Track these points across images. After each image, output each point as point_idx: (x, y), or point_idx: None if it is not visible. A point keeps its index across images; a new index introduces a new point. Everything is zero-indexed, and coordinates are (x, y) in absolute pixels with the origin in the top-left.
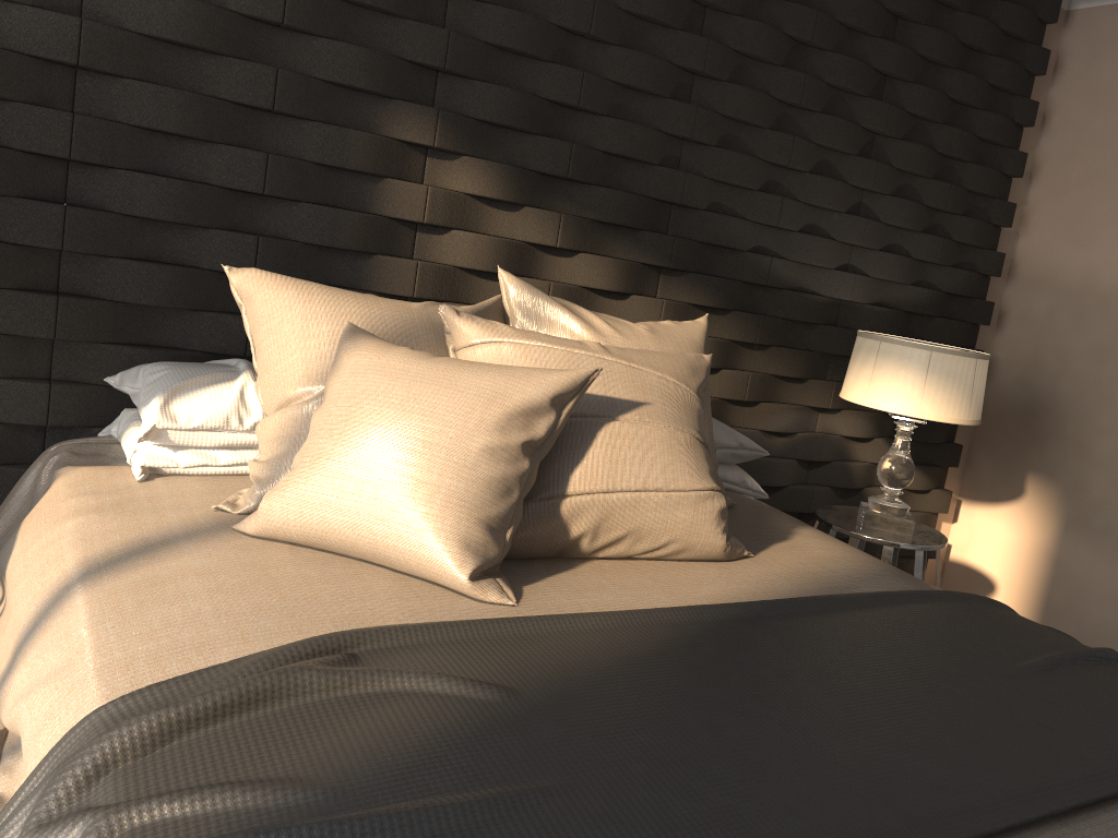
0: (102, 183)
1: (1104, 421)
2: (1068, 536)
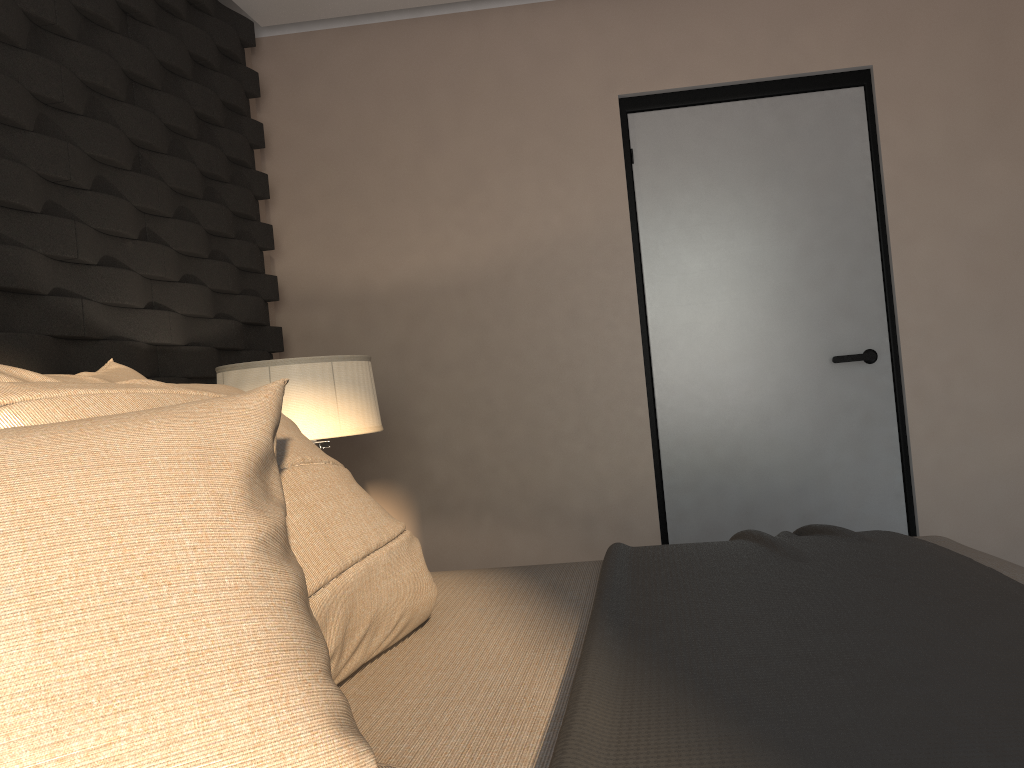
0: None
1: (425, 410)
2: (427, 525)
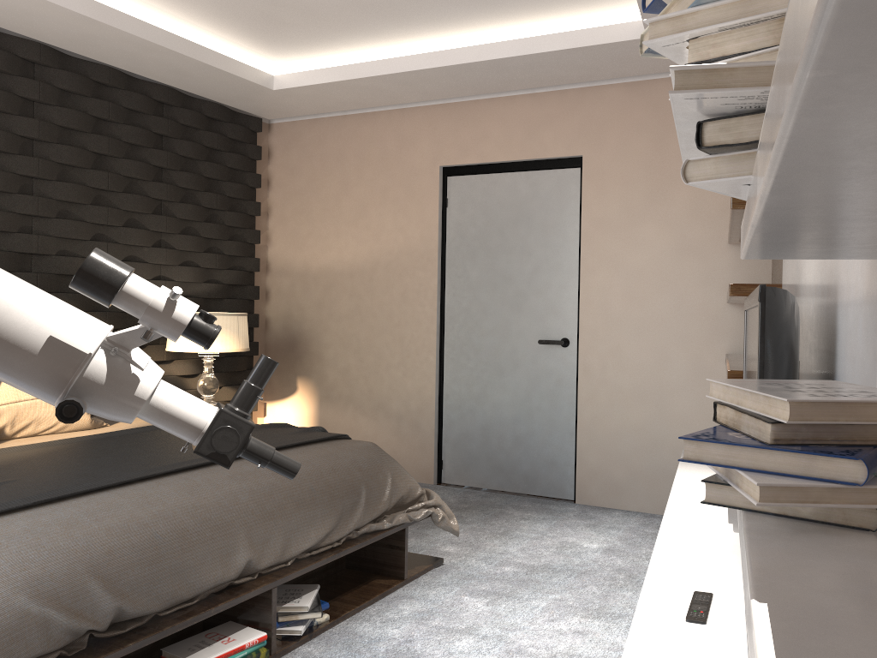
0: None
1: (327, 340)
2: (322, 405)
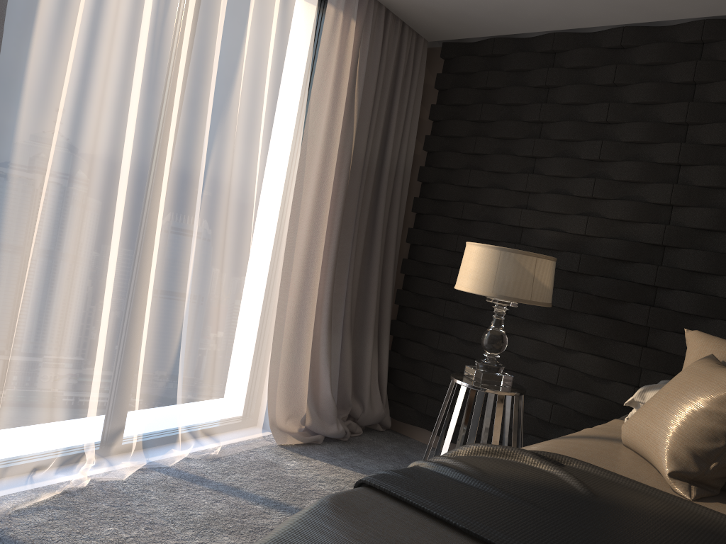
0: (668, 296)
1: None
2: None
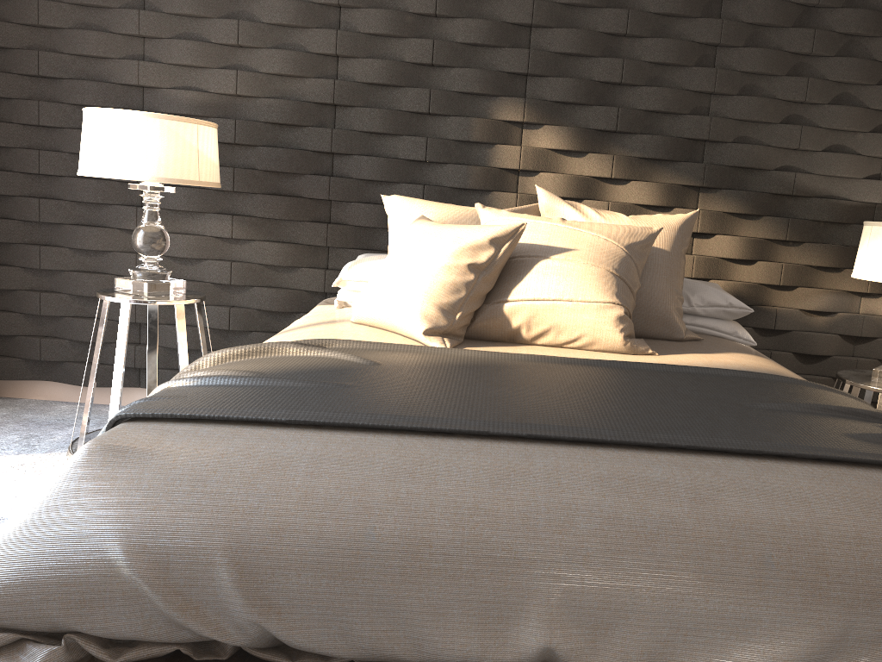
0: (347, 164)
1: None
2: None
